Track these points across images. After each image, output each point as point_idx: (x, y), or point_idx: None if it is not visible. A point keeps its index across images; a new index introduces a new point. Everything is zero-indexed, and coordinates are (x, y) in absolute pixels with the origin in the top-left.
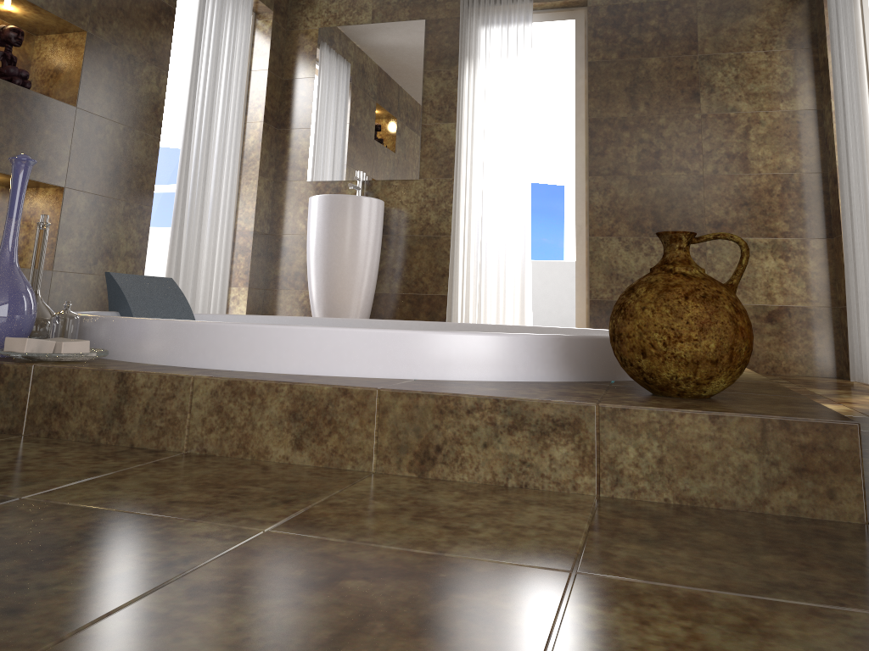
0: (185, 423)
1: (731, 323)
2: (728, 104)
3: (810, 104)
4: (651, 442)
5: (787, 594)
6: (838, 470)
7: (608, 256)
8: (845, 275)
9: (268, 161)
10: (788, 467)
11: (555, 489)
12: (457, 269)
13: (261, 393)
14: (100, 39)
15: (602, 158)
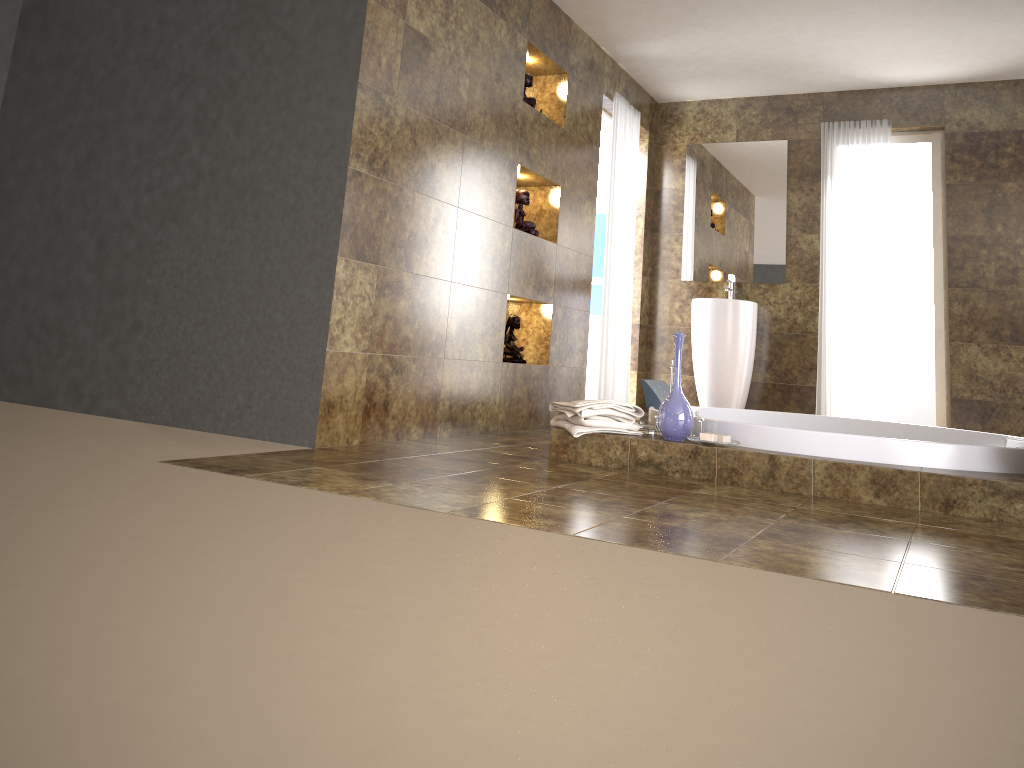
0: (811, 481)
1: None
2: None
3: None
4: None
5: None
6: None
7: (967, 360)
8: None
9: (647, 262)
10: None
11: (1017, 522)
12: (825, 365)
13: (853, 470)
14: (566, 189)
15: (960, 272)
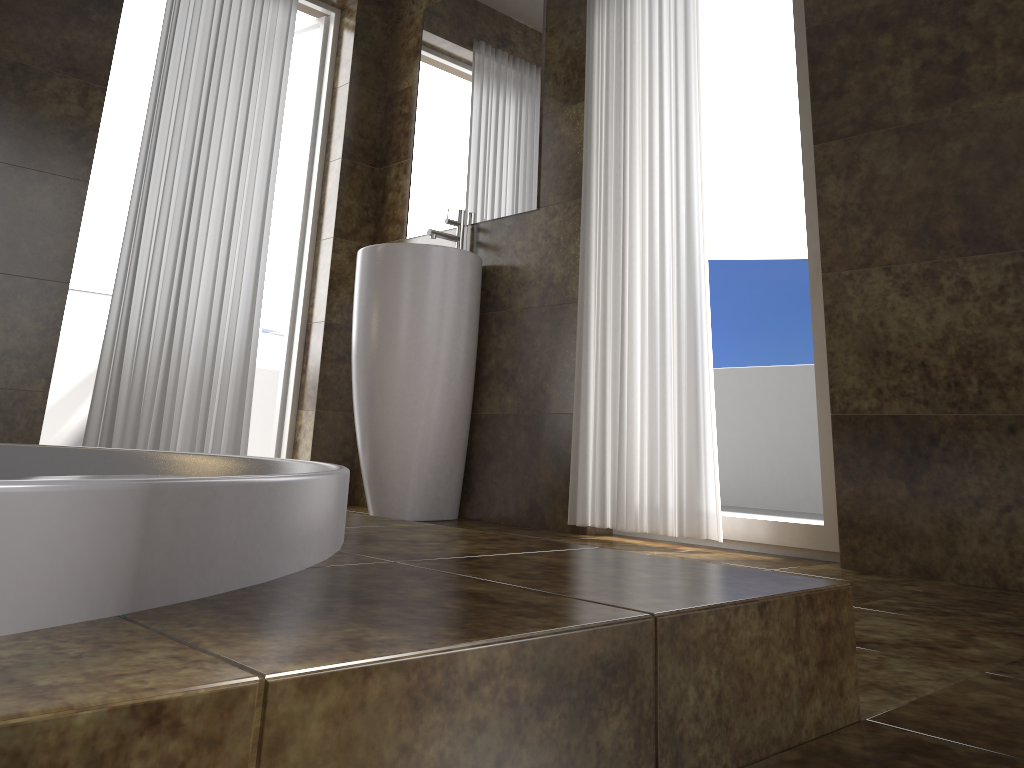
0: None
1: None
2: None
3: None
4: None
5: None
6: None
7: (864, 312)
8: None
9: (357, 216)
10: None
11: None
12: (586, 364)
13: None
14: None
15: (837, 103)
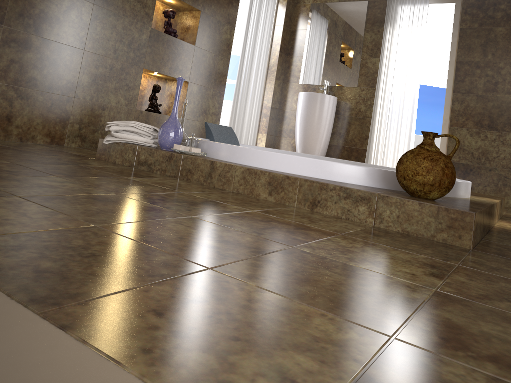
0: (232, 181)
1: (442, 171)
2: None
3: None
4: (395, 209)
5: (405, 250)
6: (464, 229)
7: (459, 138)
8: None
9: (280, 72)
10: (445, 225)
11: (358, 221)
12: (373, 136)
13: (259, 174)
14: (206, 14)
15: (461, 84)
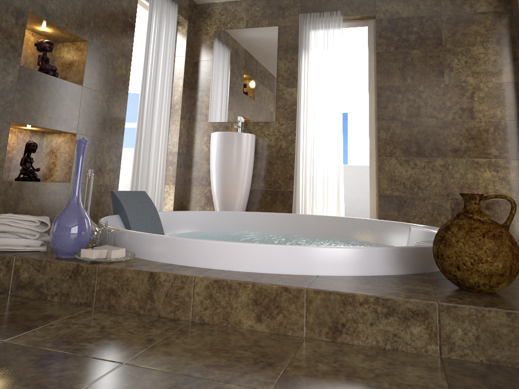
0: (190, 303)
1: (510, 251)
2: (461, 78)
3: (510, 79)
4: (471, 326)
5: None
6: None
7: (389, 168)
8: None
9: (185, 110)
10: None
11: (414, 352)
12: (299, 176)
13: (235, 288)
14: (95, 45)
15: (385, 110)
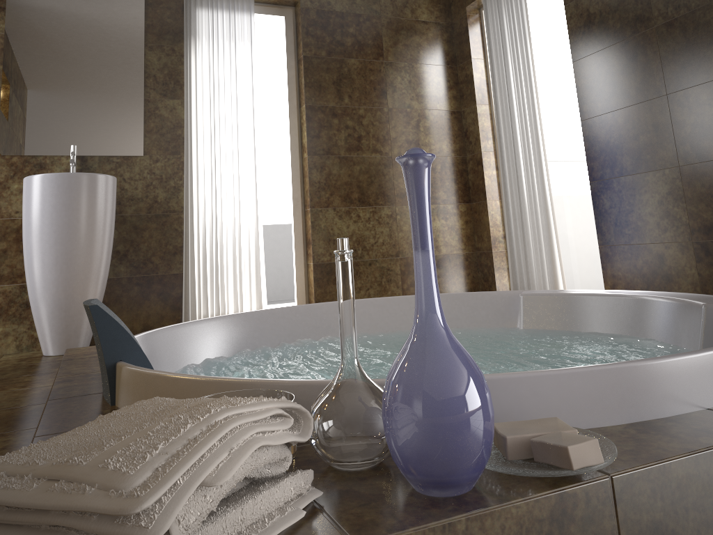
0: None
1: None
2: (405, 102)
3: (454, 106)
4: None
5: None
6: None
7: (326, 224)
8: (508, 229)
9: None
10: None
11: None
12: (194, 246)
13: None
14: None
15: (317, 140)
